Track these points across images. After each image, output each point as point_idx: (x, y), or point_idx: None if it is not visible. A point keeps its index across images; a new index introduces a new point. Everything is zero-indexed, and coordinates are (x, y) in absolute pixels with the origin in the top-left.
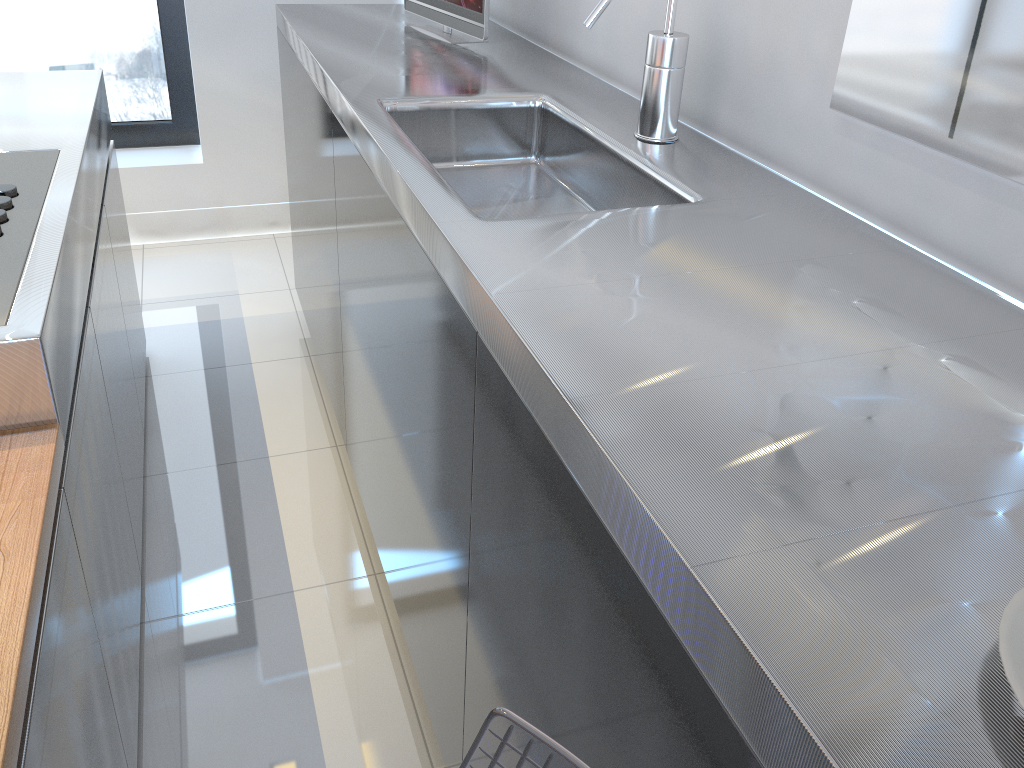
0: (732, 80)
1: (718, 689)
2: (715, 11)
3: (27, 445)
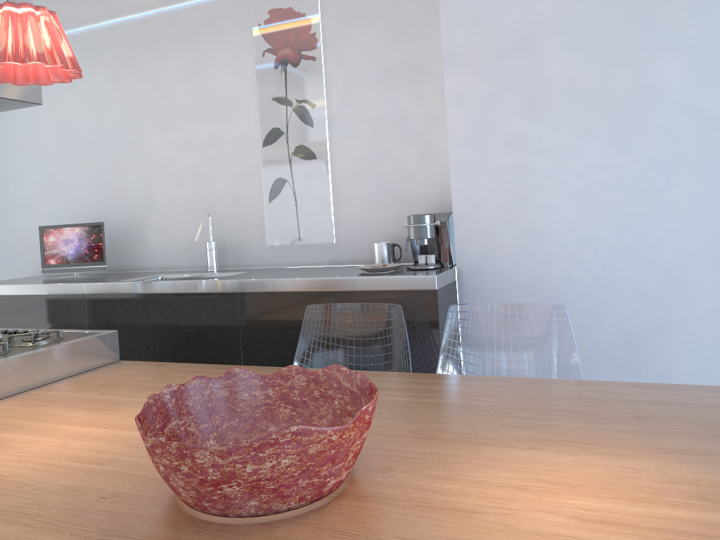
0: (229, 251)
1: (333, 289)
2: (217, 235)
3: (122, 362)
